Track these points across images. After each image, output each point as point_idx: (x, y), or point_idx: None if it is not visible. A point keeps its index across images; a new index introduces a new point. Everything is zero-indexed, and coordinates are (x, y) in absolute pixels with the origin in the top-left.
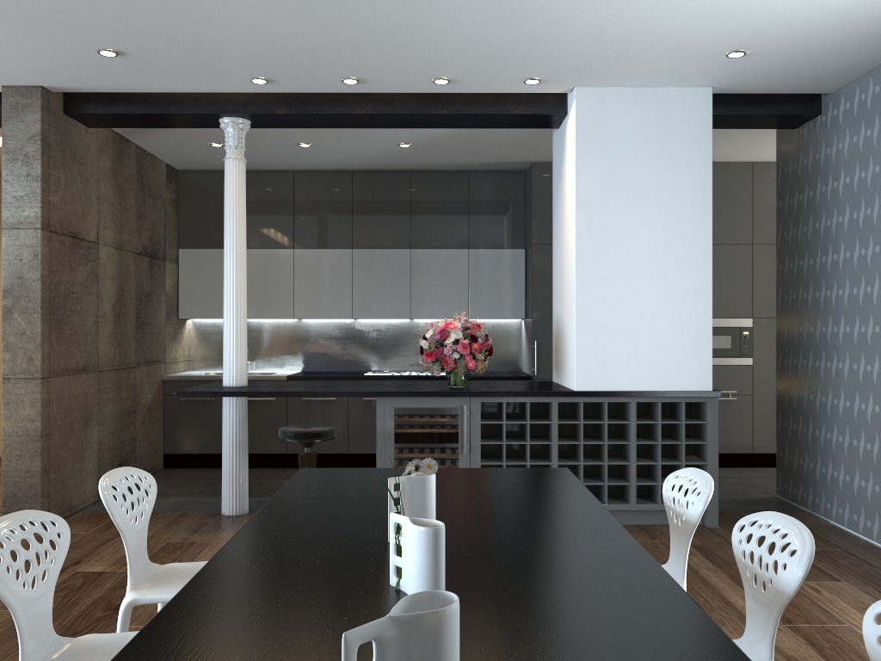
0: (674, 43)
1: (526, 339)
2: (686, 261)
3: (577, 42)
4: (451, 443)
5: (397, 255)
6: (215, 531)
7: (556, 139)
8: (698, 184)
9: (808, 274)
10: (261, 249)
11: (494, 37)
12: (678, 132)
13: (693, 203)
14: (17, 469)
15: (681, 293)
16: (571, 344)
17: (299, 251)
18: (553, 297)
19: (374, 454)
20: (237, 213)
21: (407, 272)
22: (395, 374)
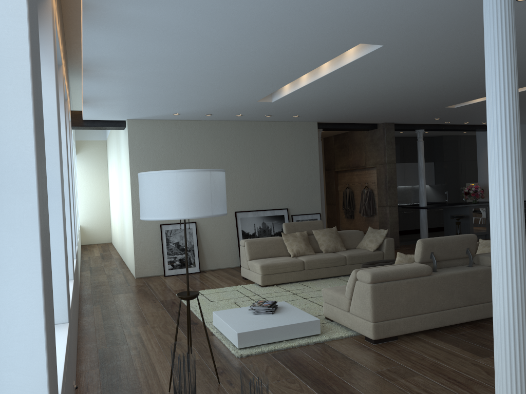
0: None
1: (435, 191)
2: None
3: None
4: (484, 217)
5: (400, 165)
6: None
7: (481, 134)
8: None
9: None
10: None
11: None
12: (525, 135)
13: None
14: (393, 232)
15: None
16: None
17: None
18: (479, 177)
19: (406, 230)
20: (423, 157)
21: (403, 170)
22: (409, 204)
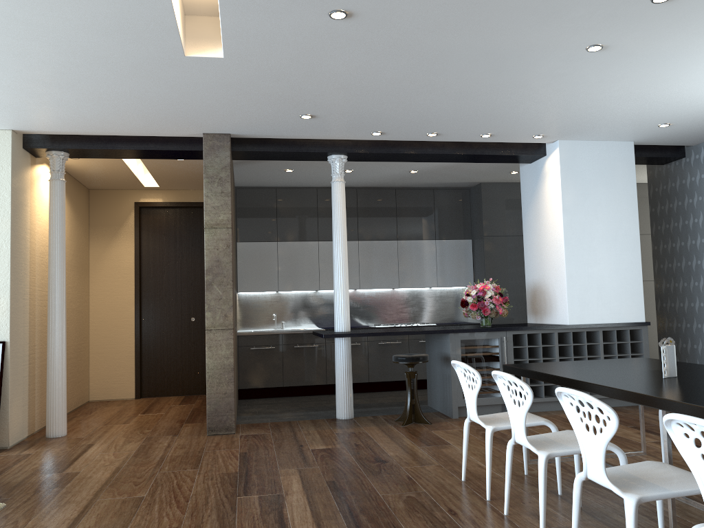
0: (637, 119)
1: None
2: (625, 244)
3: (586, 117)
4: (496, 361)
5: (388, 244)
6: (354, 426)
7: (526, 170)
8: (629, 198)
9: (680, 251)
10: (296, 241)
11: (544, 114)
12: (616, 167)
13: (627, 209)
14: (217, 392)
15: (624, 263)
16: (561, 296)
17: (322, 243)
18: (526, 269)
19: (386, 382)
20: (342, 217)
21: (395, 256)
22: (396, 326)
